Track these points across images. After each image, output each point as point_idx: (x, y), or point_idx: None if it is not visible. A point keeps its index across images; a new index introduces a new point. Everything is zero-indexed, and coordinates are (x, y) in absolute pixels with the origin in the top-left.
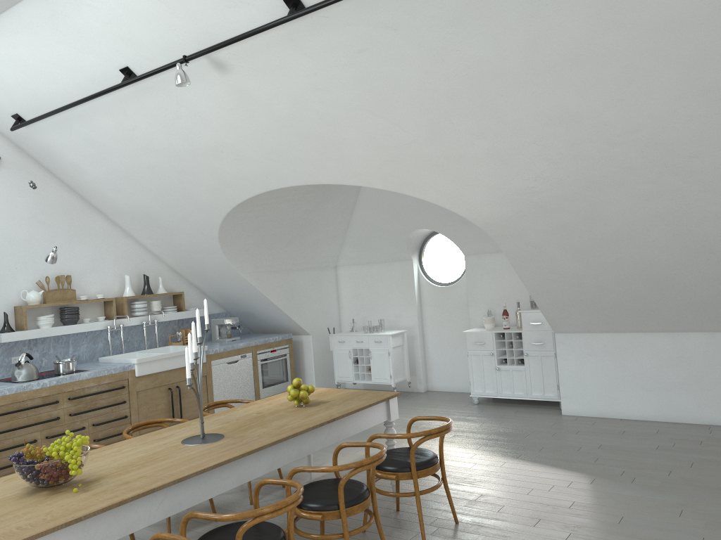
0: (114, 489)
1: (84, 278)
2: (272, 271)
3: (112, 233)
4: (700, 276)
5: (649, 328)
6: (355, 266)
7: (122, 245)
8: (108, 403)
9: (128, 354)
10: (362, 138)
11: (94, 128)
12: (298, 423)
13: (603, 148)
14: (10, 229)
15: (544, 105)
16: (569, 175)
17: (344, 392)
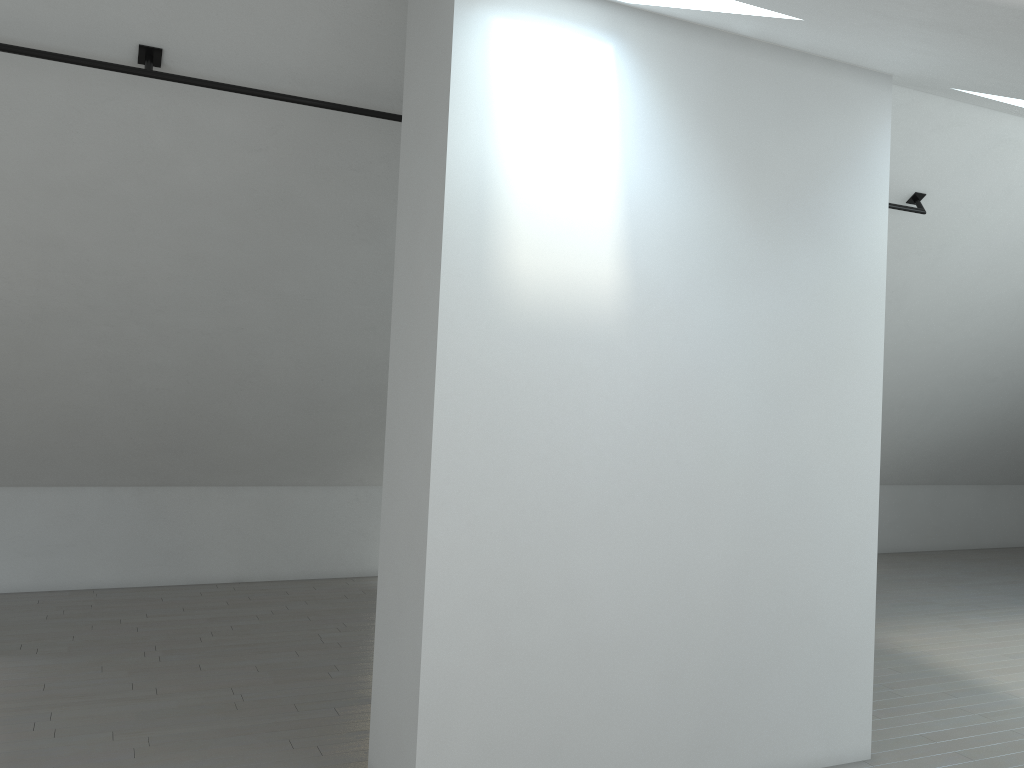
0: None
1: None
2: None
3: None
4: (122, 426)
5: (42, 481)
6: None
7: None
8: None
9: None
10: None
11: None
12: None
13: (74, 282)
14: None
15: (27, 222)
16: (22, 299)
17: None
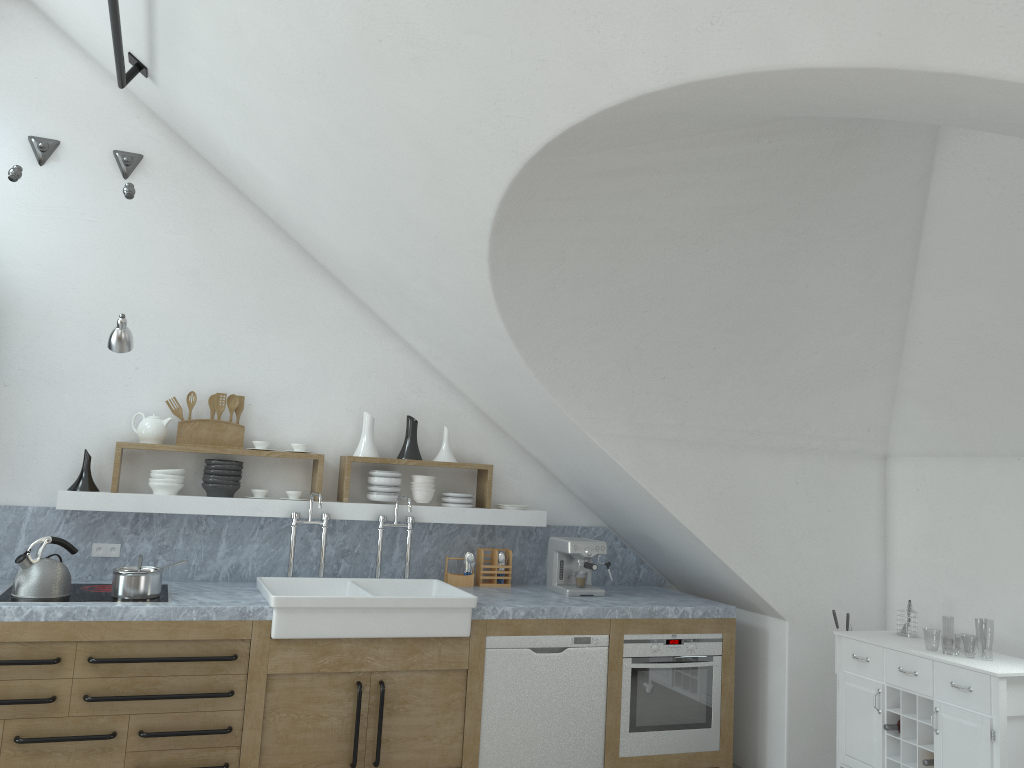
0: None
1: (277, 406)
2: (683, 440)
3: (355, 323)
4: None
5: None
6: (936, 461)
7: (373, 350)
8: (189, 689)
9: (328, 581)
10: None
11: (203, 49)
12: None
13: None
14: (138, 292)
15: None
16: None
17: None
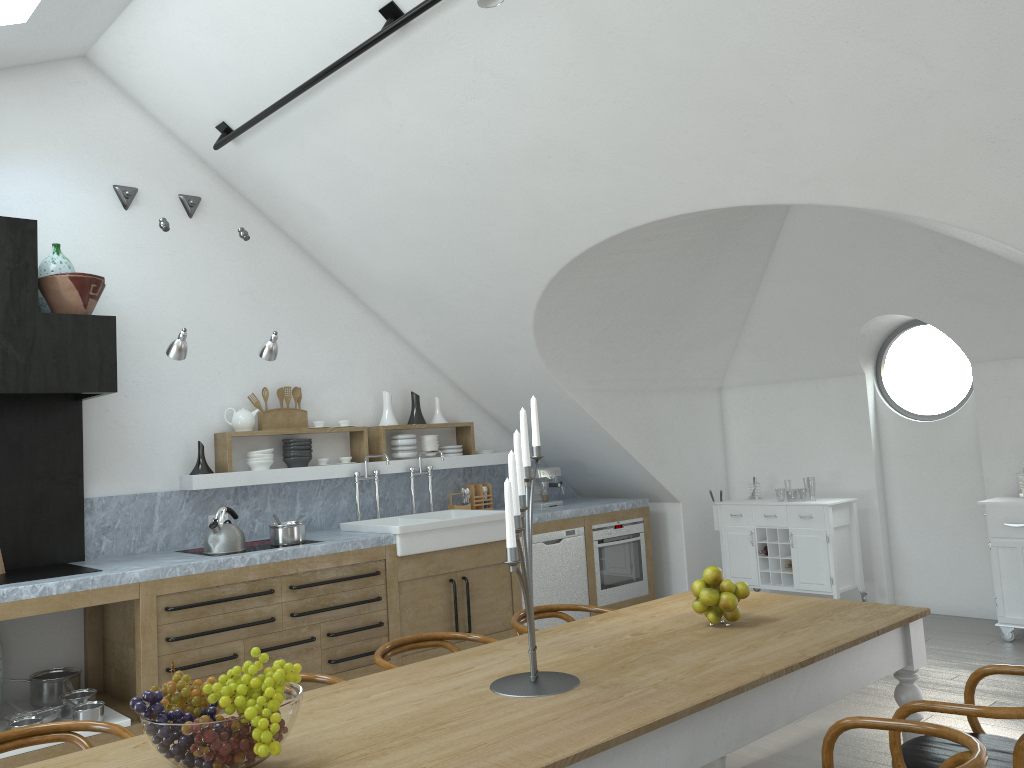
0: None
1: (320, 393)
2: (617, 390)
3: (364, 323)
4: None
5: None
6: (756, 388)
7: (379, 343)
8: (353, 600)
9: (386, 520)
10: (829, 95)
11: (338, 134)
12: (734, 663)
13: None
14: (212, 311)
15: None
16: None
17: (800, 602)
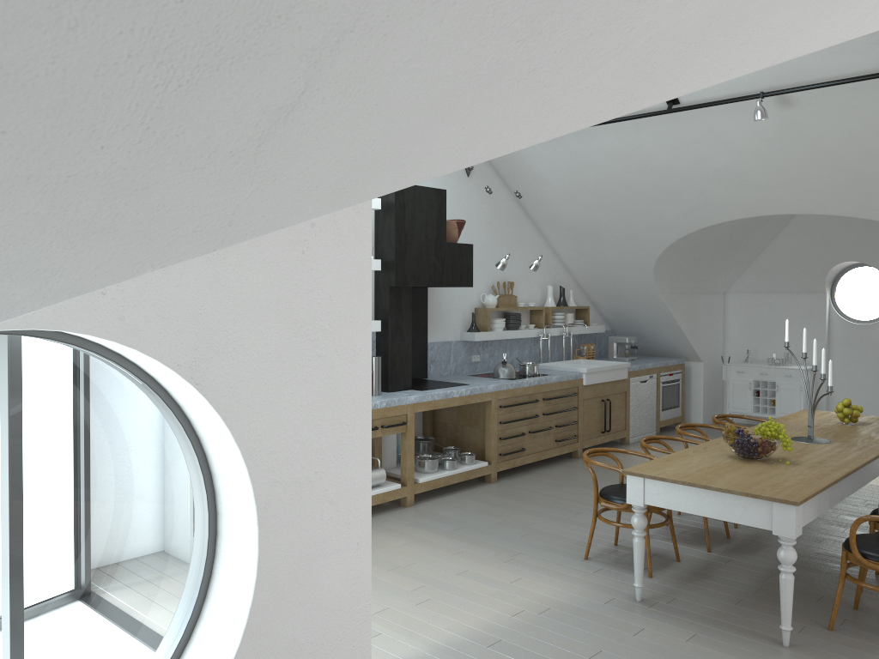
0: (820, 465)
1: (518, 285)
2: (680, 292)
3: (538, 242)
4: None
5: None
6: (750, 294)
7: (544, 255)
8: (565, 408)
9: (553, 363)
10: None
11: (590, 144)
12: None
13: None
14: (475, 234)
15: None
16: None
17: (868, 417)
